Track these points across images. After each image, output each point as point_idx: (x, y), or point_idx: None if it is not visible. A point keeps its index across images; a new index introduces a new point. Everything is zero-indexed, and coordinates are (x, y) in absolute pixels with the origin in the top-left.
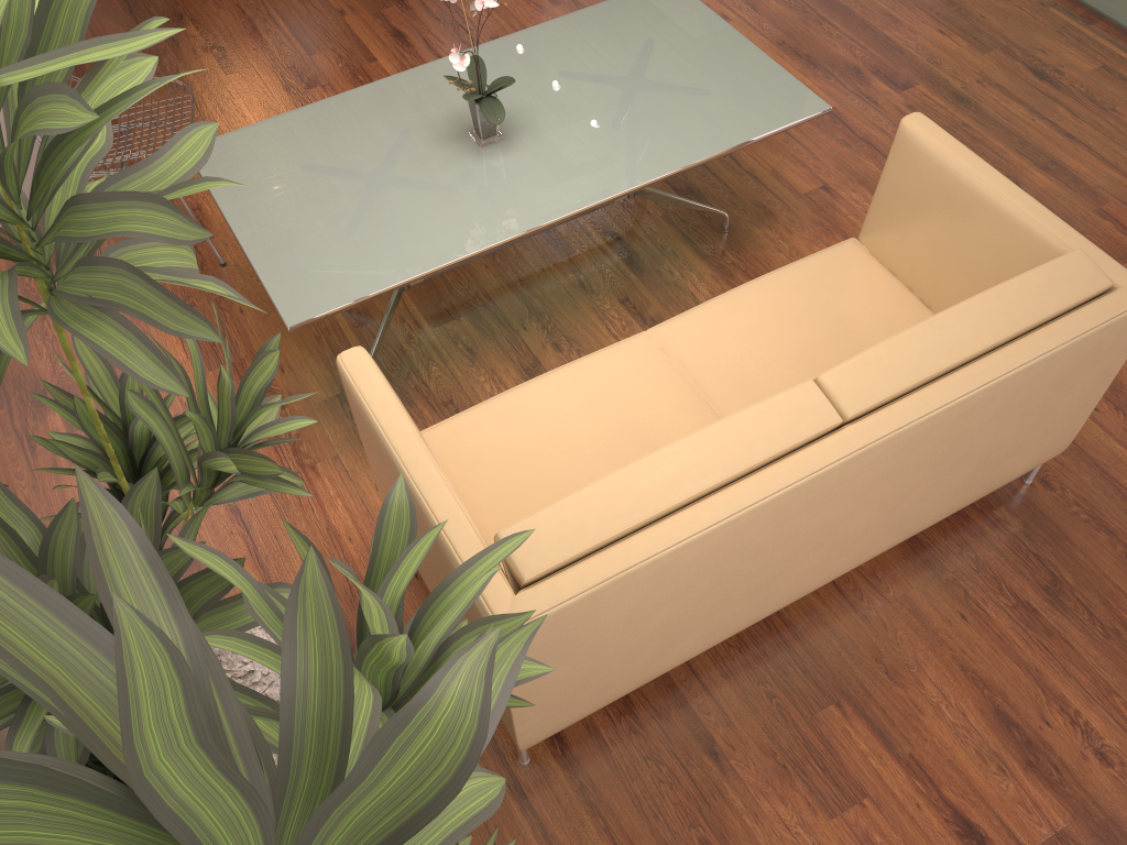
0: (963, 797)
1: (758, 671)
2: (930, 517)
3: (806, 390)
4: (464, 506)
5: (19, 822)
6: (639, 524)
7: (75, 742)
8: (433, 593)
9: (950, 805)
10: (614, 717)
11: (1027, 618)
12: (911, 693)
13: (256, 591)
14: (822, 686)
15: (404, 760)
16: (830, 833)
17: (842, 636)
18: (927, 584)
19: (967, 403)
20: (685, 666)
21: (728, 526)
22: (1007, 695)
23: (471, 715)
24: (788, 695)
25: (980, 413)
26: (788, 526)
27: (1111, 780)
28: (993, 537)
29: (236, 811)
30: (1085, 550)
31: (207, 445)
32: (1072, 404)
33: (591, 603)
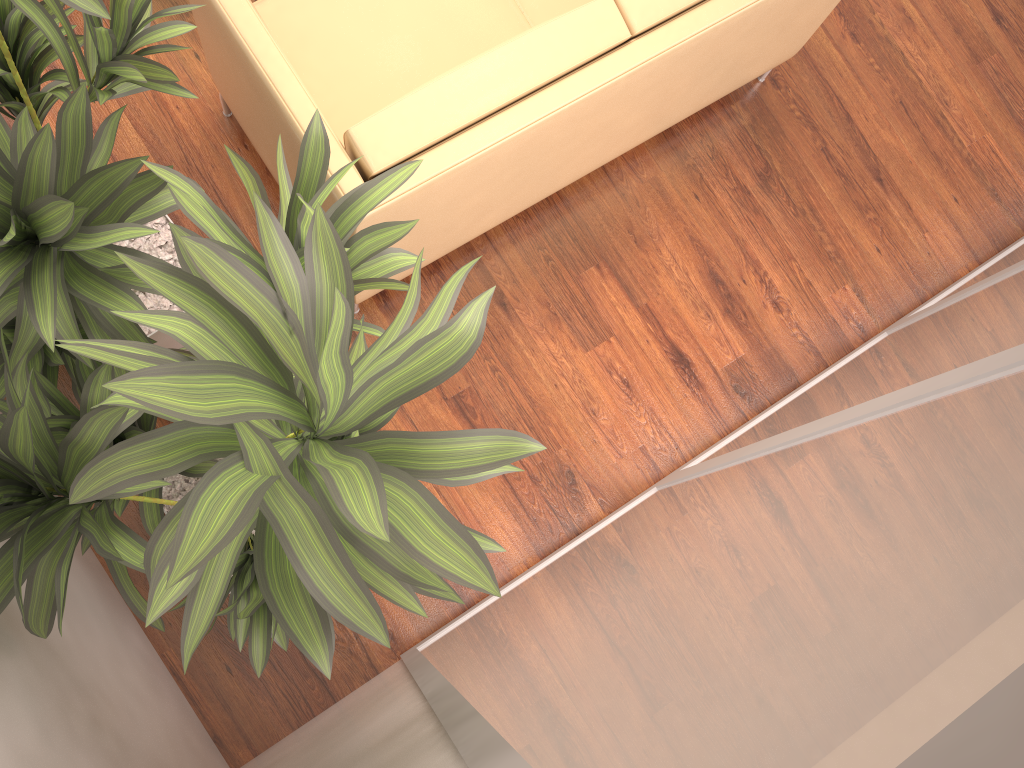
0: (679, 335)
1: (539, 239)
2: (684, 114)
3: (604, 4)
4: (314, 101)
5: (236, 395)
6: (465, 125)
7: (70, 317)
8: (342, 205)
9: (669, 341)
10: (425, 276)
11: (742, 200)
12: (652, 258)
13: (208, 203)
14: (587, 251)
15: (426, 354)
16: (585, 362)
17: (605, 211)
18: (673, 169)
19: (729, 24)
20: (481, 234)
21: (535, 129)
22: (719, 260)
23: (473, 332)
24: (561, 259)
25: (737, 31)
26: (579, 127)
27: (779, 322)
28: (727, 129)
29: (339, 384)
30: (793, 144)
31: (105, 50)
32: (807, 20)
33: (426, 193)
